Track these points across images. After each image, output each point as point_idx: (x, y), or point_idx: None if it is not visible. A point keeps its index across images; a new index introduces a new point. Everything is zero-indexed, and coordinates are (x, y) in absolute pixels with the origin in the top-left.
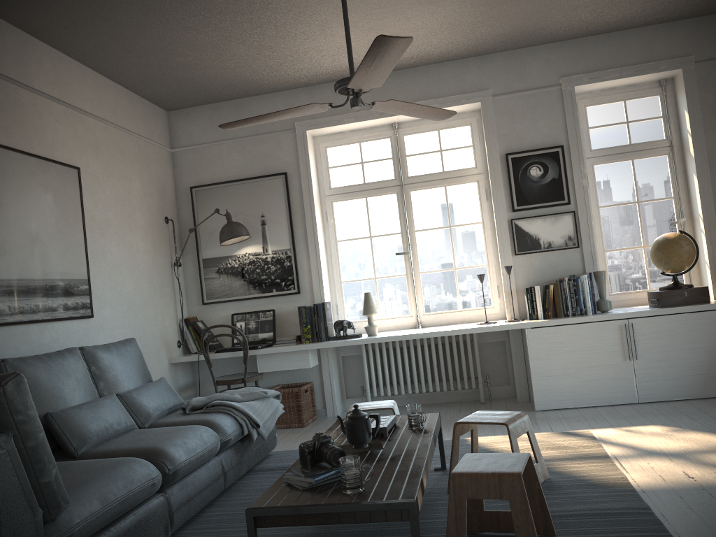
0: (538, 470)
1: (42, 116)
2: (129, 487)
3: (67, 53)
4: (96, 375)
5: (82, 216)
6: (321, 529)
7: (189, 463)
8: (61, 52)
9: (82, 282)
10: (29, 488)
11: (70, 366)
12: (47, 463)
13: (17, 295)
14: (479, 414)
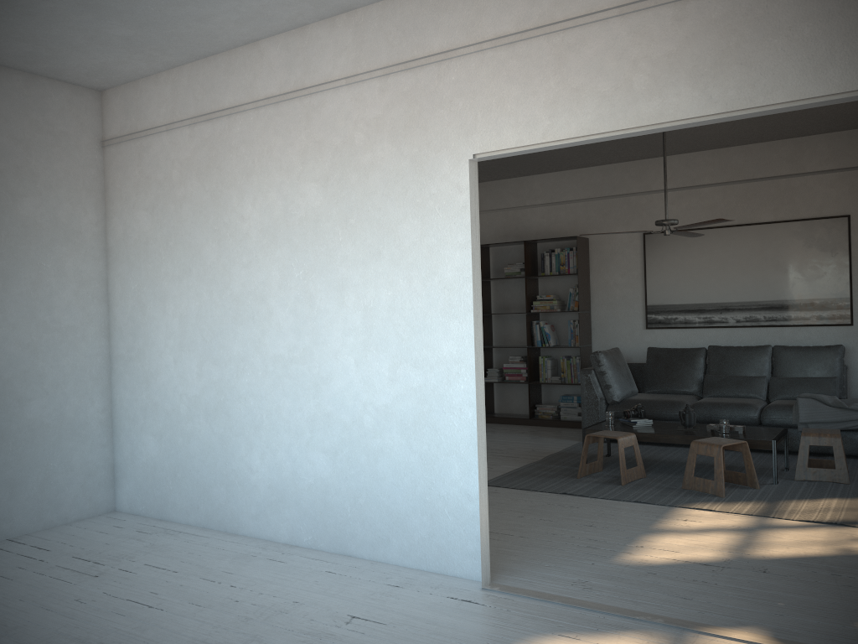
0: (710, 484)
1: (811, 189)
2: (655, 409)
3: (844, 130)
4: (775, 363)
5: (848, 251)
6: (681, 463)
7: (707, 416)
8: (840, 131)
9: (841, 300)
10: (597, 388)
11: (749, 355)
12: (605, 383)
13: (771, 310)
14: (727, 439)
